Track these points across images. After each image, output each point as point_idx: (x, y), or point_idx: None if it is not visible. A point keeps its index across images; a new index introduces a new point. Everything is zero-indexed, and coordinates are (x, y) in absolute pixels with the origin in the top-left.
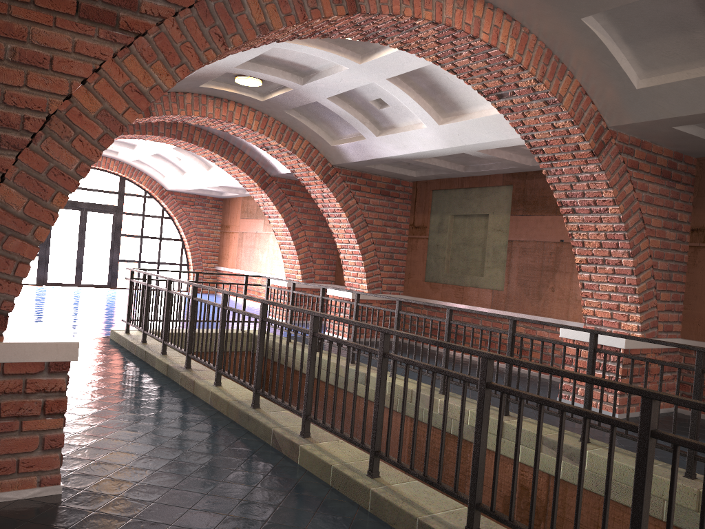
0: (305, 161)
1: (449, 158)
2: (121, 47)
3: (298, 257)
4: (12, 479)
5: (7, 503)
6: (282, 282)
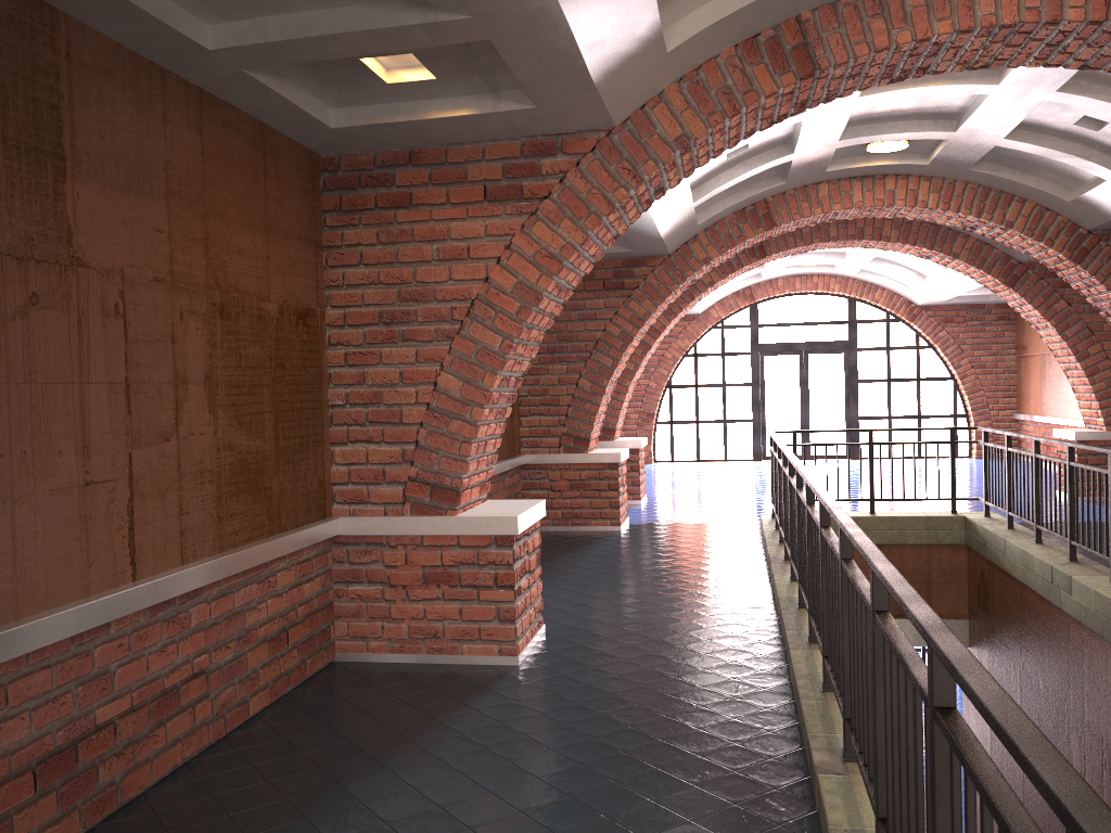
0: (1031, 235)
1: None
2: (528, 216)
3: (1092, 388)
4: (476, 644)
5: (471, 666)
6: (1068, 432)
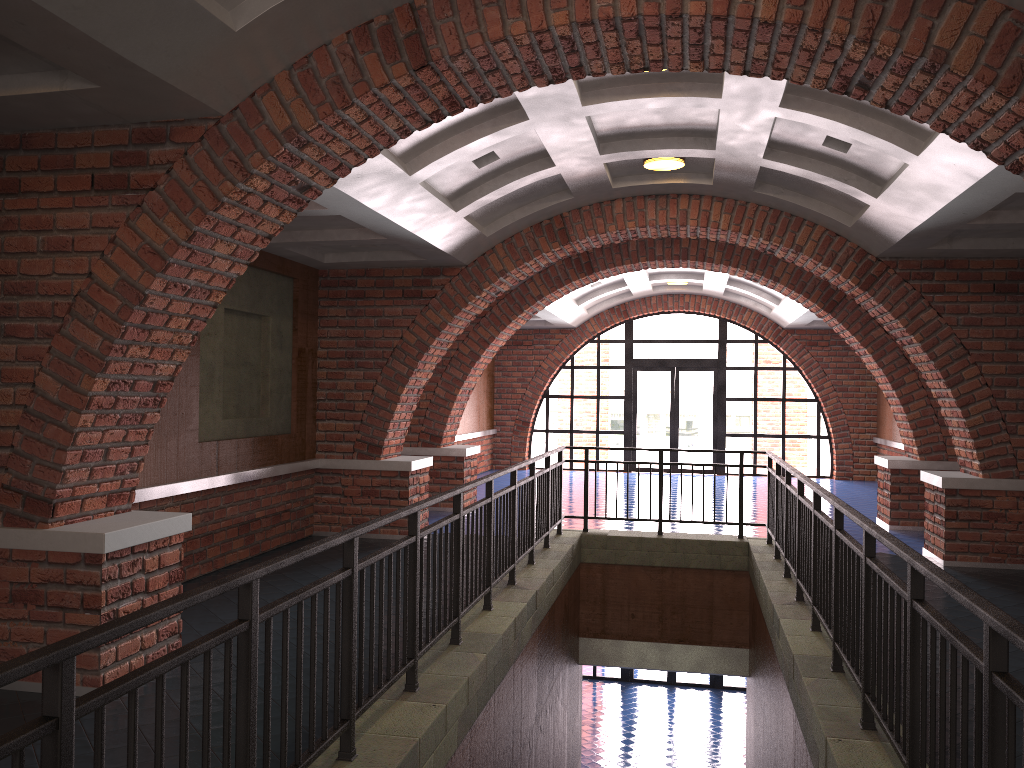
0: (821, 260)
1: None
2: (134, 208)
3: (907, 417)
4: None
5: None
6: (883, 460)
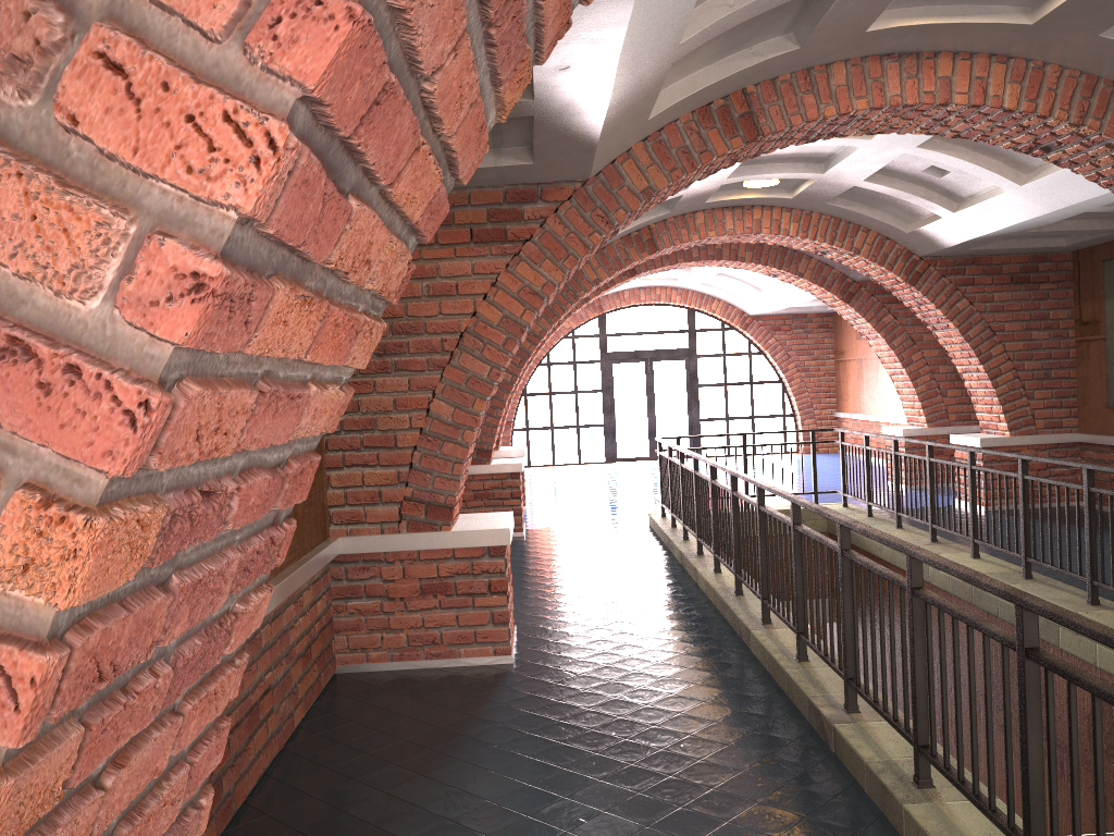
0: (875, 260)
1: (1088, 215)
2: (511, 256)
3: (916, 391)
4: (473, 647)
5: (470, 667)
6: (896, 429)
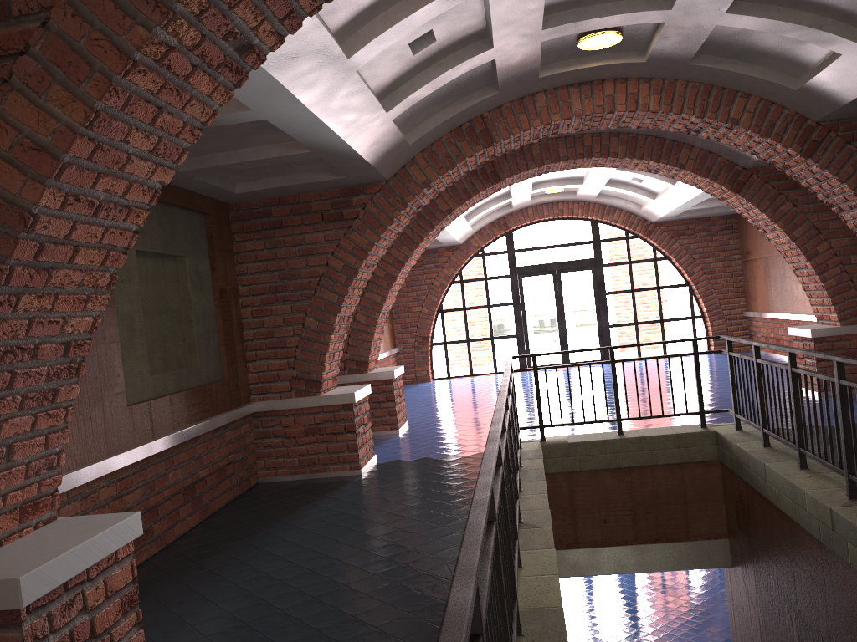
0: (759, 131)
1: None
2: None
3: (824, 285)
4: None
5: None
6: (804, 330)
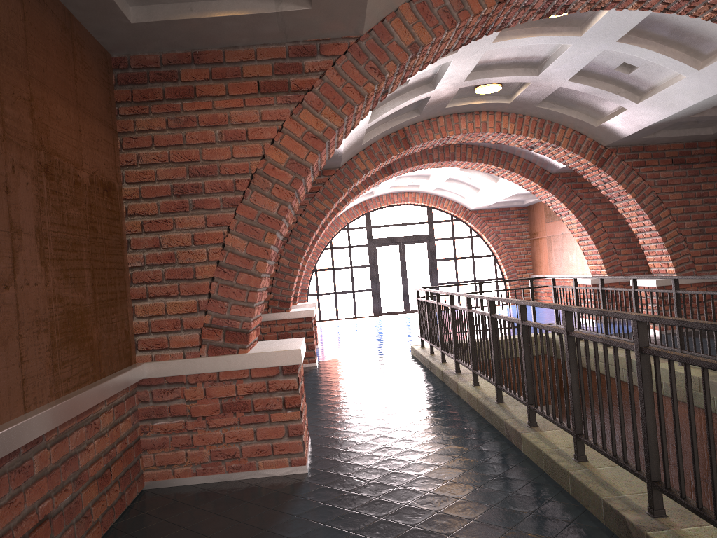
0: (572, 150)
1: None
2: (295, 105)
3: (598, 251)
4: (270, 459)
5: (268, 478)
6: (585, 280)
